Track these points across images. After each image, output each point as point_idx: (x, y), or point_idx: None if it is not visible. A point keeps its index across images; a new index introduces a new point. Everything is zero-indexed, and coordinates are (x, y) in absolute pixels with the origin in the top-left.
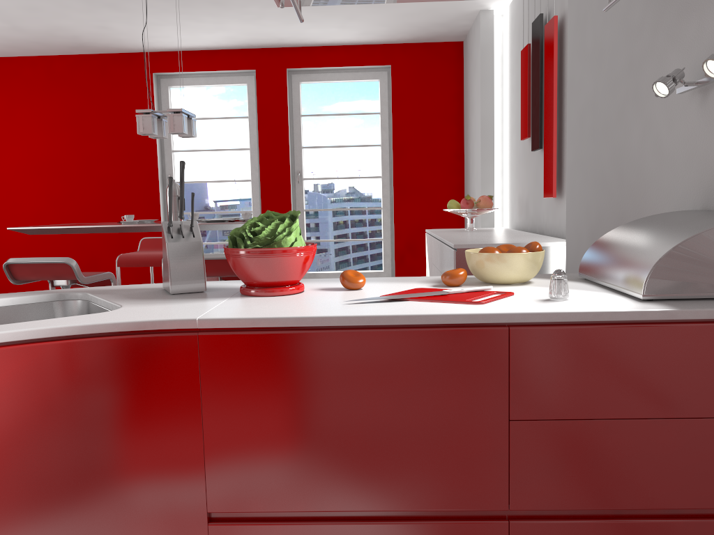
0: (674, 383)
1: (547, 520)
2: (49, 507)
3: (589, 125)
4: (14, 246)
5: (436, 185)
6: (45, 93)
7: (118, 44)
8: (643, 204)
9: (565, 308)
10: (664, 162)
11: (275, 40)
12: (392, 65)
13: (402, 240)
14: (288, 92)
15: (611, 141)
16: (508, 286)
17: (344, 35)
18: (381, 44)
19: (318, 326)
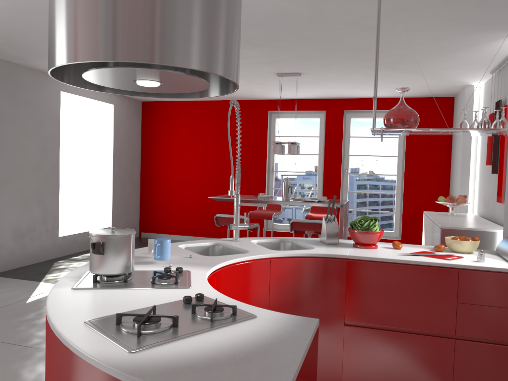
0: None
1: (470, 341)
2: (295, 311)
3: None
4: (187, 200)
5: (431, 182)
6: (211, 120)
7: (253, 96)
8: None
9: (481, 264)
10: None
11: (339, 95)
12: None
13: (407, 214)
14: (343, 123)
15: None
16: (462, 254)
17: (380, 94)
18: None
19: (388, 261)
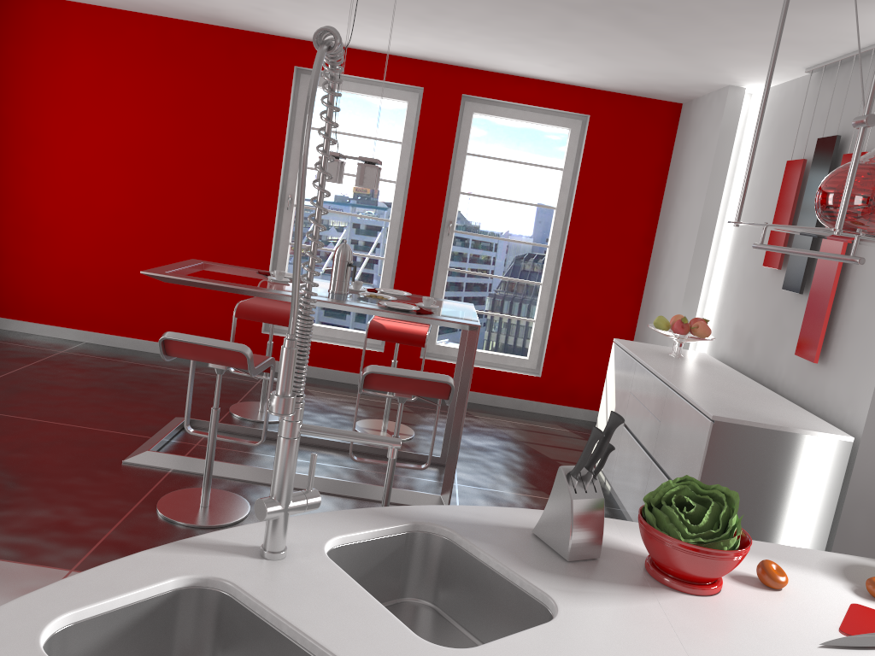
0: None
1: None
2: None
3: None
4: (80, 247)
5: (613, 270)
6: (153, 64)
7: (263, 26)
8: None
9: None
10: None
11: (459, 59)
12: (592, 116)
13: (560, 328)
14: (457, 123)
15: None
16: None
17: (547, 72)
18: (583, 87)
19: None
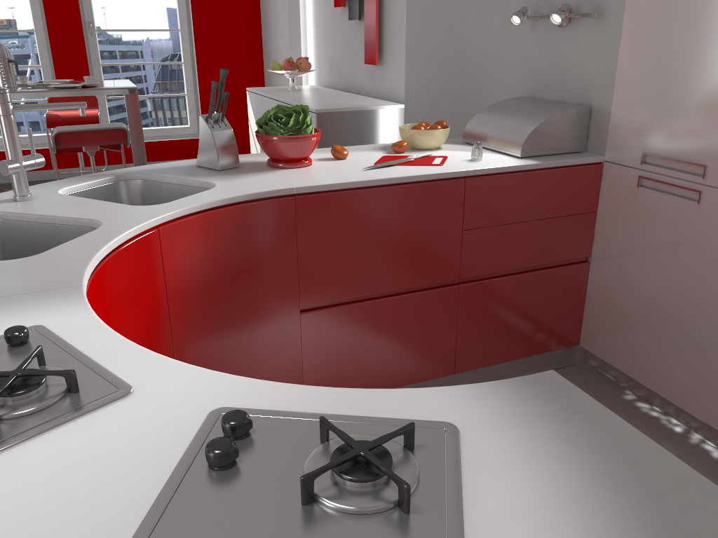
0: (538, 202)
1: (477, 282)
2: (215, 316)
3: (431, 19)
4: None
5: (236, 40)
6: None
7: None
8: (482, 87)
9: (489, 165)
10: (501, 61)
11: None
12: None
13: (207, 95)
14: None
15: (453, 36)
16: (433, 151)
17: None
18: None
19: (363, 186)
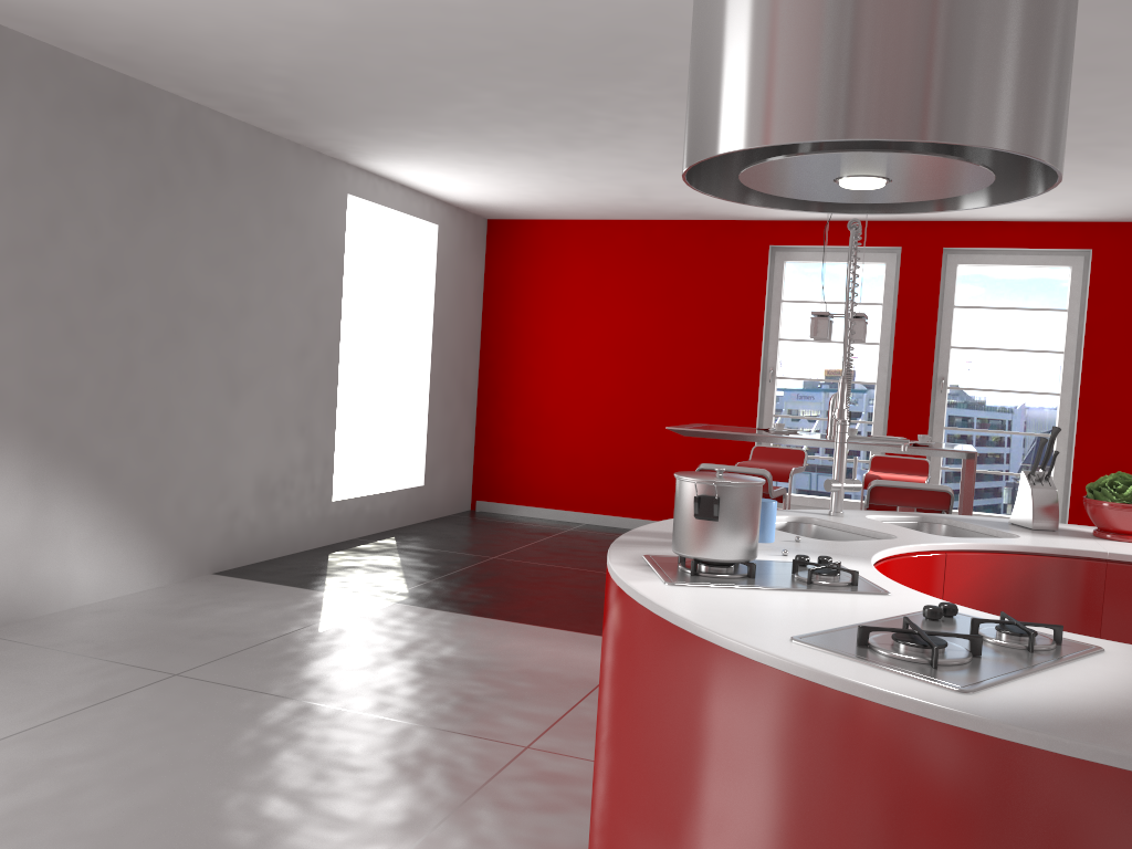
0: None
1: None
2: None
3: None
4: (579, 435)
5: None
6: (639, 263)
7: (739, 213)
8: None
9: None
10: None
11: (937, 214)
12: (1094, 250)
13: (1083, 482)
14: (940, 277)
15: None
16: None
17: (1034, 213)
18: (1080, 221)
19: None
